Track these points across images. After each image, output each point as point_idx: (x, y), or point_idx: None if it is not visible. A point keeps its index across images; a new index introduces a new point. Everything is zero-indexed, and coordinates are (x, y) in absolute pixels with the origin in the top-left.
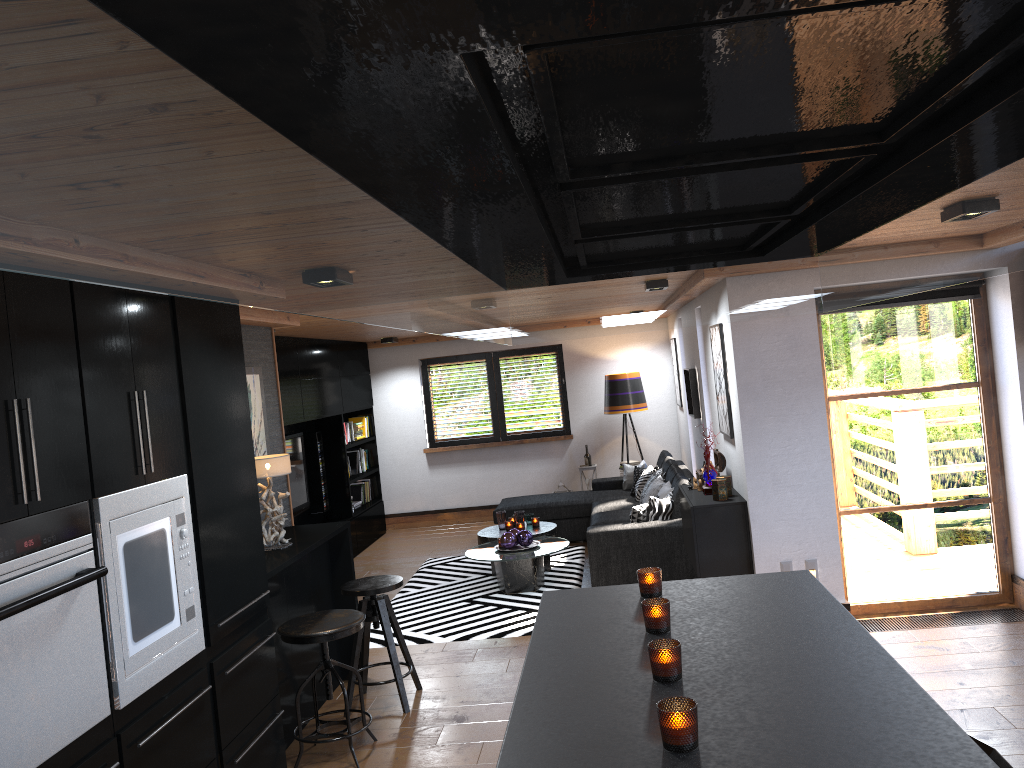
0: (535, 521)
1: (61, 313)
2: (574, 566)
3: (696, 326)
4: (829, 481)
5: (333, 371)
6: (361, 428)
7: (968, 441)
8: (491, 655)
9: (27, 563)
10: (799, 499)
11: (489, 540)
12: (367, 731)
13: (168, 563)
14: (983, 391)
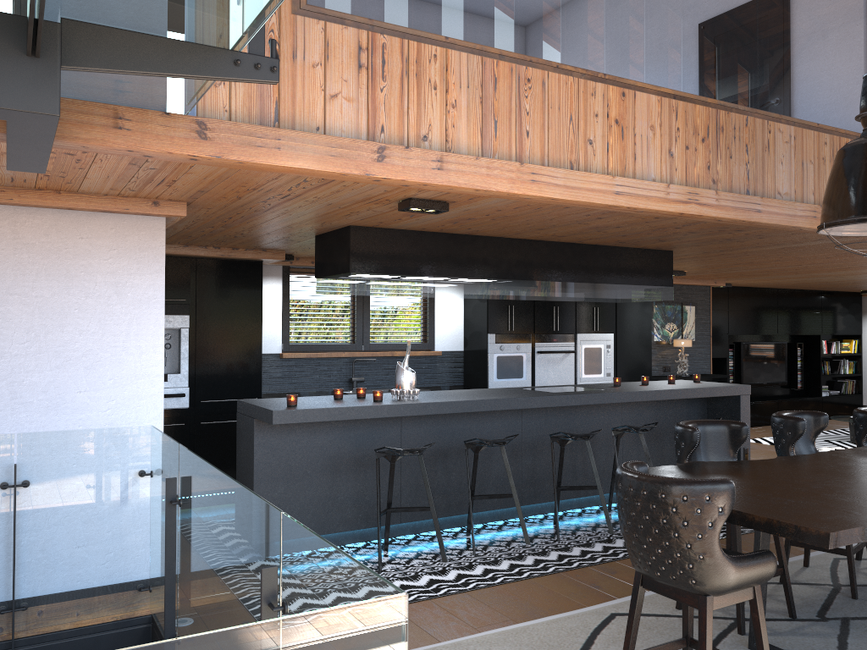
0: None
1: None
2: None
3: None
4: None
5: (814, 309)
6: (848, 346)
7: None
8: None
9: (553, 344)
10: None
11: None
12: None
13: (601, 357)
14: None
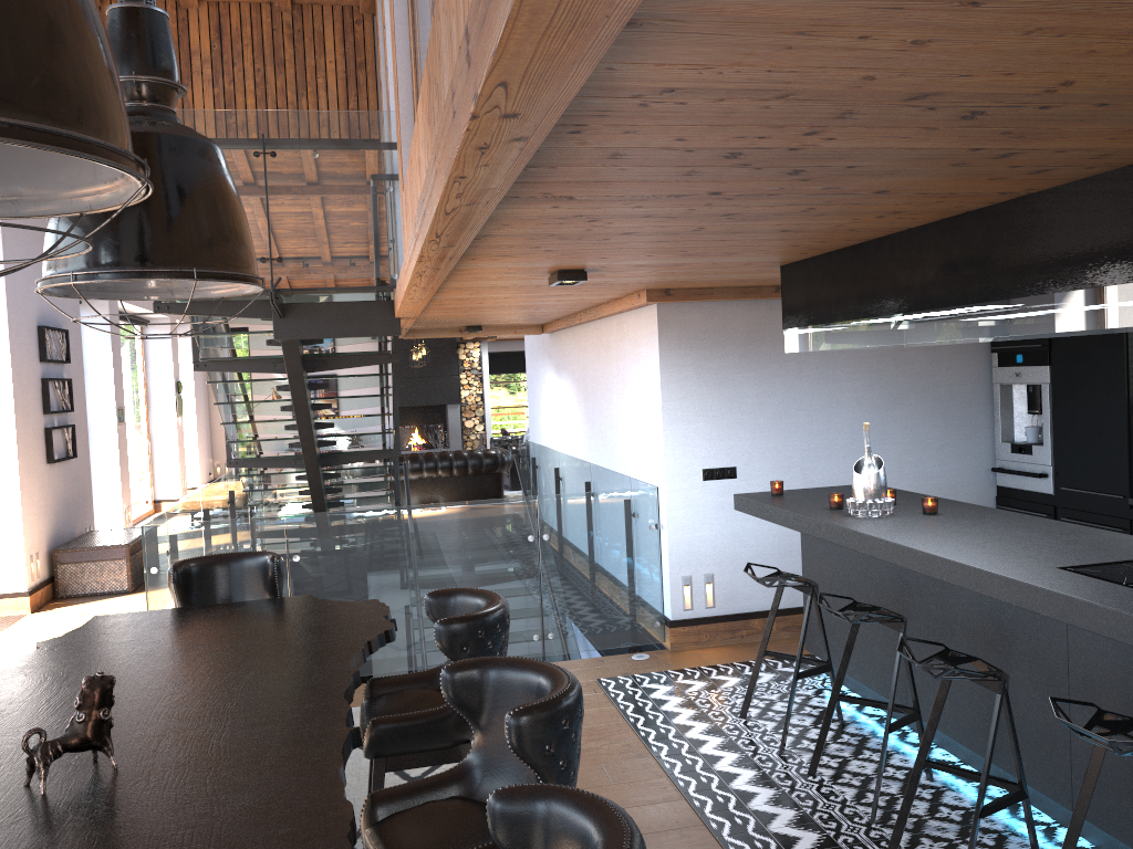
0: None
1: None
2: None
3: None
4: None
5: None
6: None
7: None
8: None
9: None
10: None
11: None
12: None
13: None
14: None
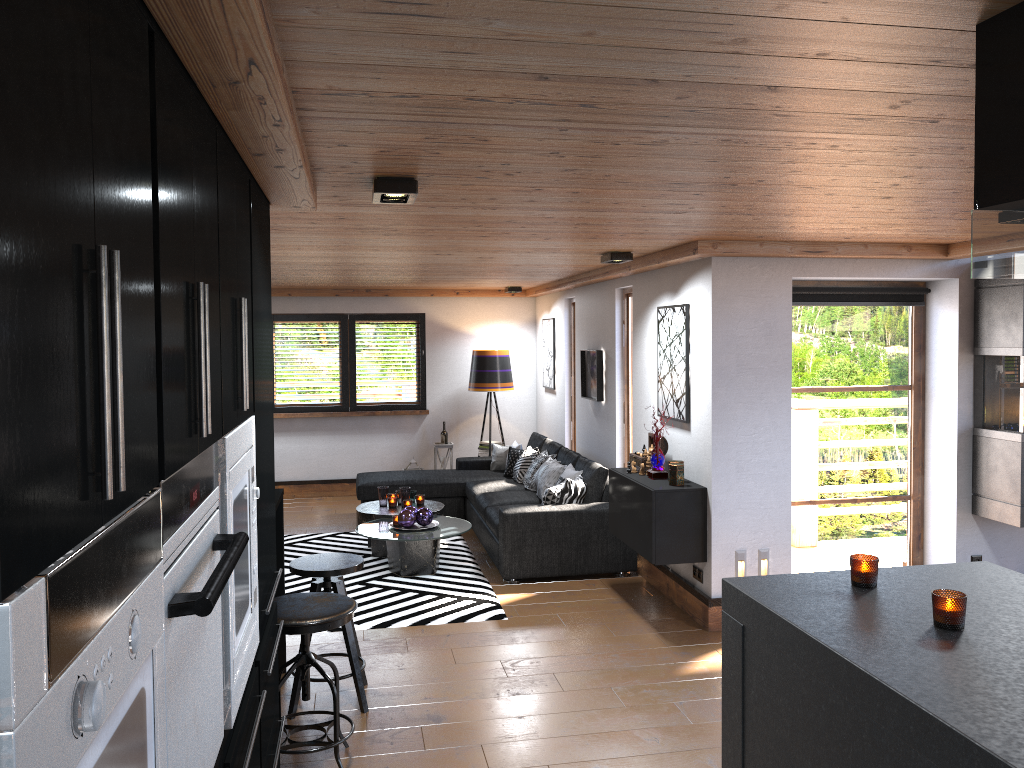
0: (421, 499)
1: (212, 172)
2: (460, 548)
3: (615, 307)
4: (788, 472)
5: None
6: None
7: (896, 441)
8: (426, 645)
9: (194, 524)
10: (759, 488)
11: (374, 517)
12: (340, 736)
13: (247, 531)
14: (914, 394)
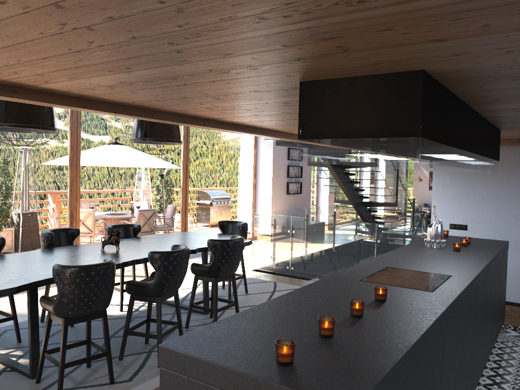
0: None
1: None
2: None
3: None
4: None
5: None
6: None
7: None
8: None
9: None
10: None
11: None
12: None
13: None
14: None
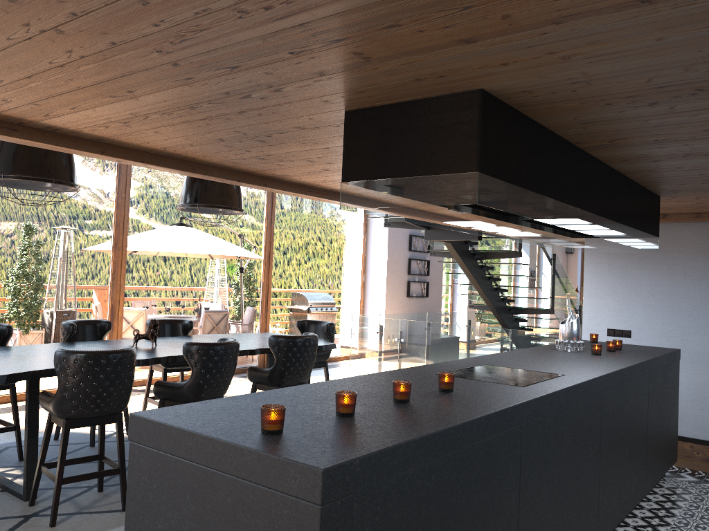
0: None
1: None
2: None
3: None
4: None
5: None
6: None
7: None
8: None
9: None
10: None
11: None
12: None
13: None
14: None
